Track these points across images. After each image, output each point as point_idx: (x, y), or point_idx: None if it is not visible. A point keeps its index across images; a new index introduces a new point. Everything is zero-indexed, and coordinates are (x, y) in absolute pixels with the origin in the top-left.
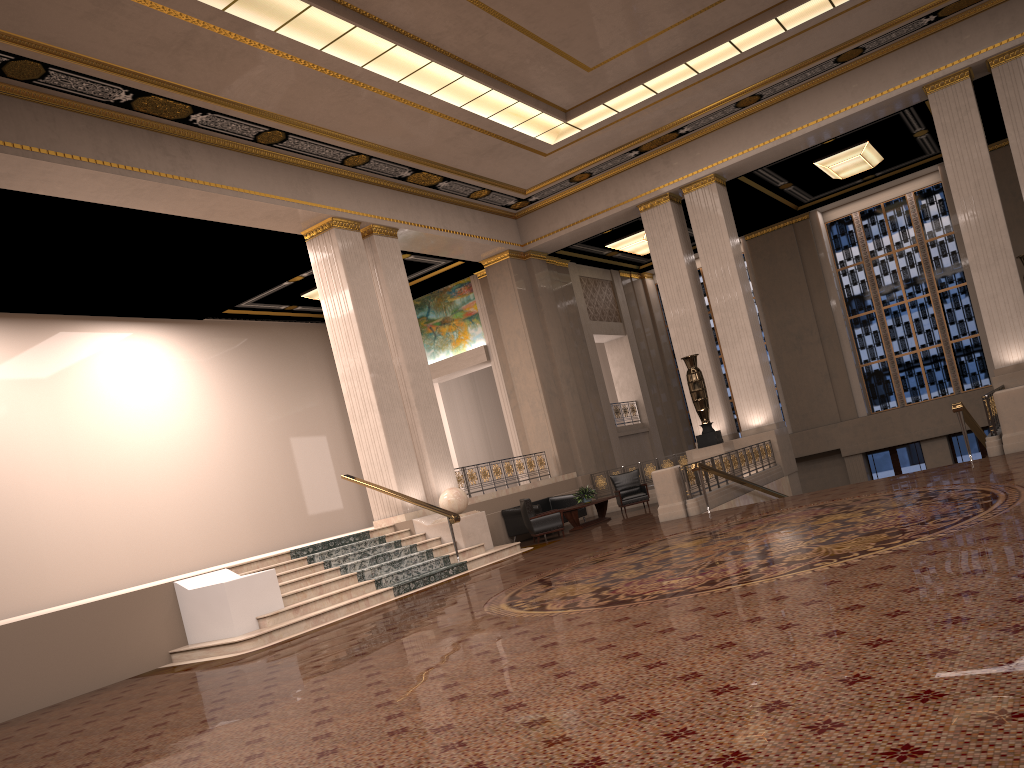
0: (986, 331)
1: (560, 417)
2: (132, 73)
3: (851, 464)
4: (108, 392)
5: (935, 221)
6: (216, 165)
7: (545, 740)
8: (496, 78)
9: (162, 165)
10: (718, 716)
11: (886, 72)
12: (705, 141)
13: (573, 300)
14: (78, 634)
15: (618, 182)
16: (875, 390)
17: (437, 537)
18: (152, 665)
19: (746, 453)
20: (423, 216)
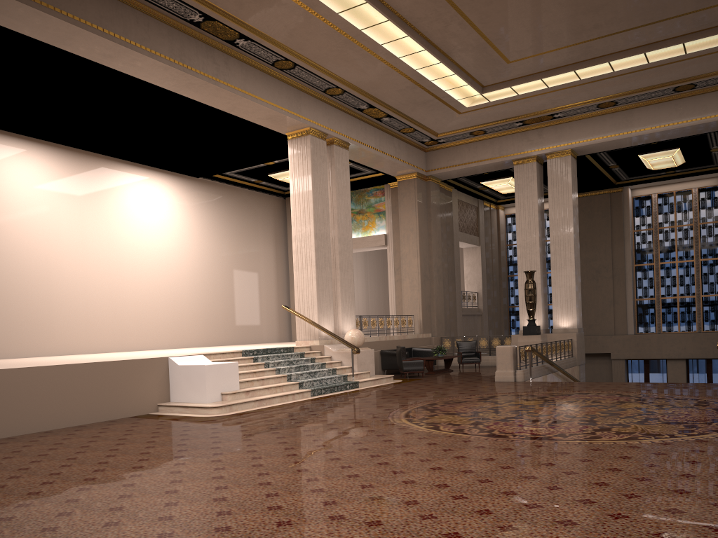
0: None
1: (428, 294)
2: (208, 3)
3: (616, 365)
4: (127, 215)
5: (709, 211)
6: (244, 77)
7: (498, 526)
8: (445, 55)
9: (210, 70)
10: (624, 534)
11: (707, 104)
12: (570, 126)
13: (451, 215)
14: (103, 381)
15: (503, 141)
16: (642, 318)
17: (339, 361)
18: (145, 411)
19: (556, 345)
20: (367, 138)
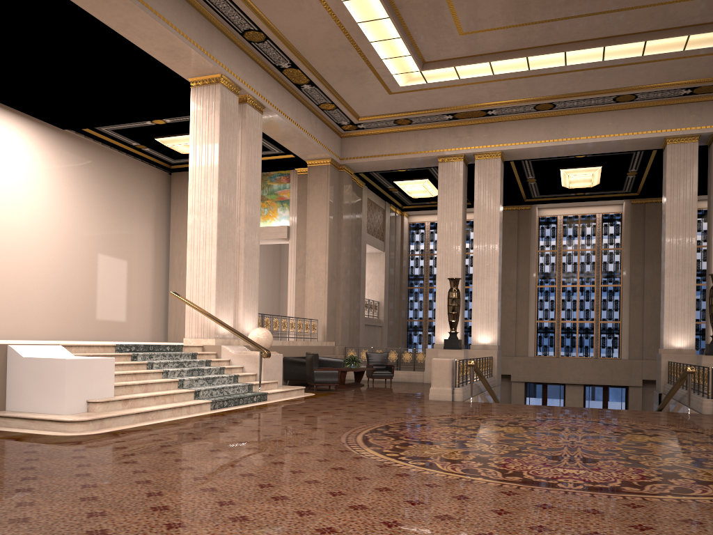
0: (664, 320)
1: (334, 297)
2: None
3: (515, 388)
4: None
5: (611, 237)
6: None
7: None
8: (395, 10)
9: None
10: None
11: (644, 119)
12: (502, 126)
13: (360, 213)
14: None
15: (429, 135)
16: (542, 341)
17: (241, 366)
18: None
19: (482, 362)
20: (284, 106)
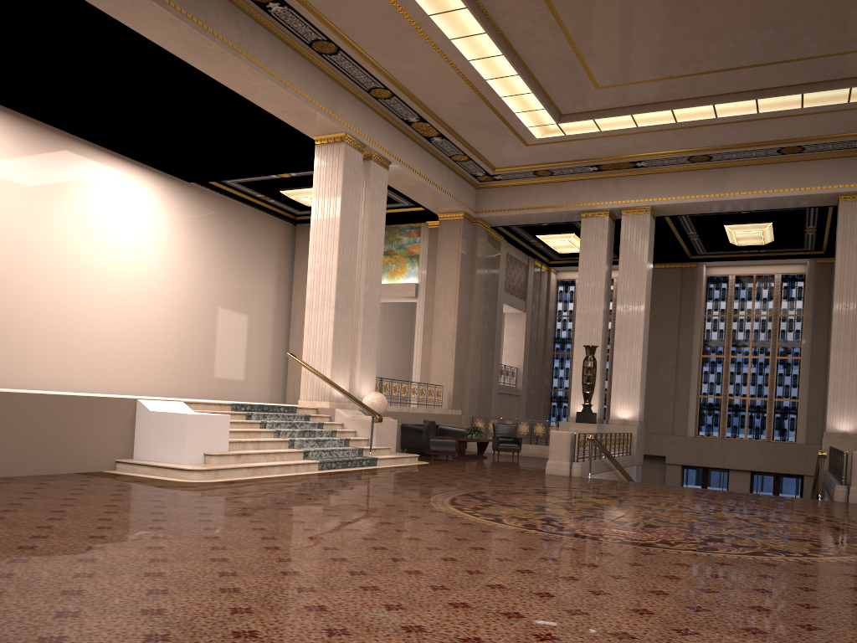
0: (828, 400)
1: (462, 362)
2: None
3: (670, 471)
4: (93, 216)
5: (791, 302)
6: (273, 53)
7: None
8: (524, 67)
9: (231, 35)
10: None
11: (813, 173)
12: (653, 178)
13: (497, 270)
14: (45, 420)
15: (571, 187)
16: (705, 419)
17: (353, 430)
18: (98, 467)
19: (616, 438)
20: (412, 160)
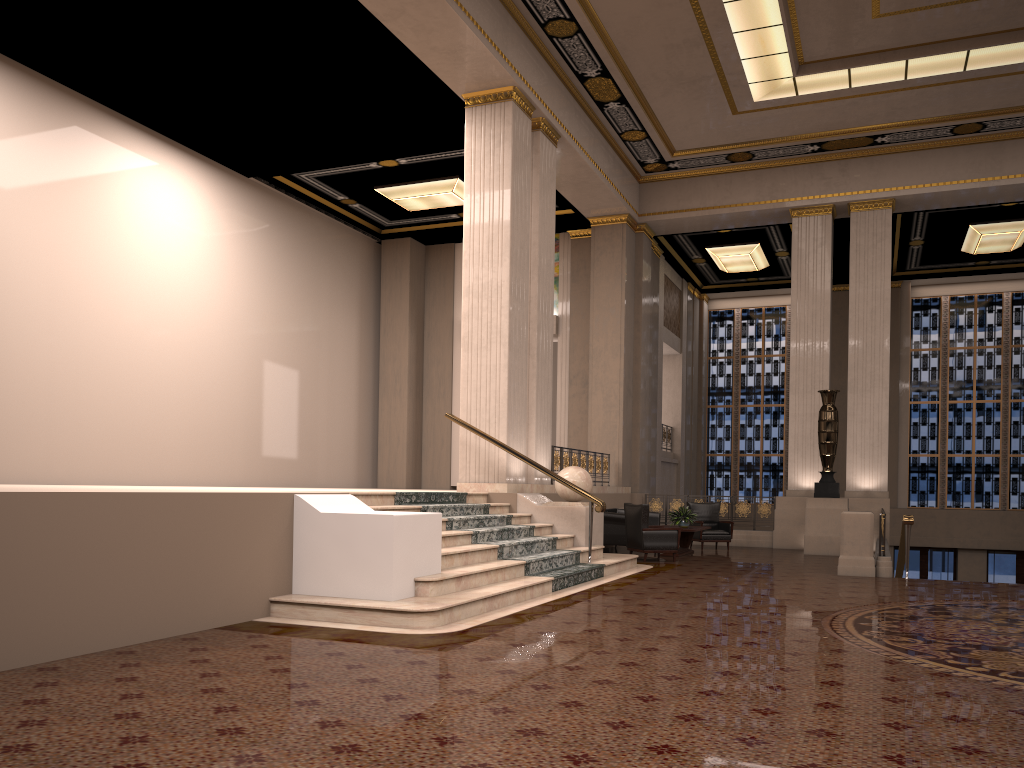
0: None
1: (630, 421)
2: None
3: None
4: (123, 223)
5: None
6: None
7: None
8: None
9: None
10: None
11: None
12: (896, 160)
13: (657, 296)
14: (170, 539)
15: (778, 176)
16: (917, 484)
17: (550, 524)
18: (247, 614)
19: None
20: (581, 134)
